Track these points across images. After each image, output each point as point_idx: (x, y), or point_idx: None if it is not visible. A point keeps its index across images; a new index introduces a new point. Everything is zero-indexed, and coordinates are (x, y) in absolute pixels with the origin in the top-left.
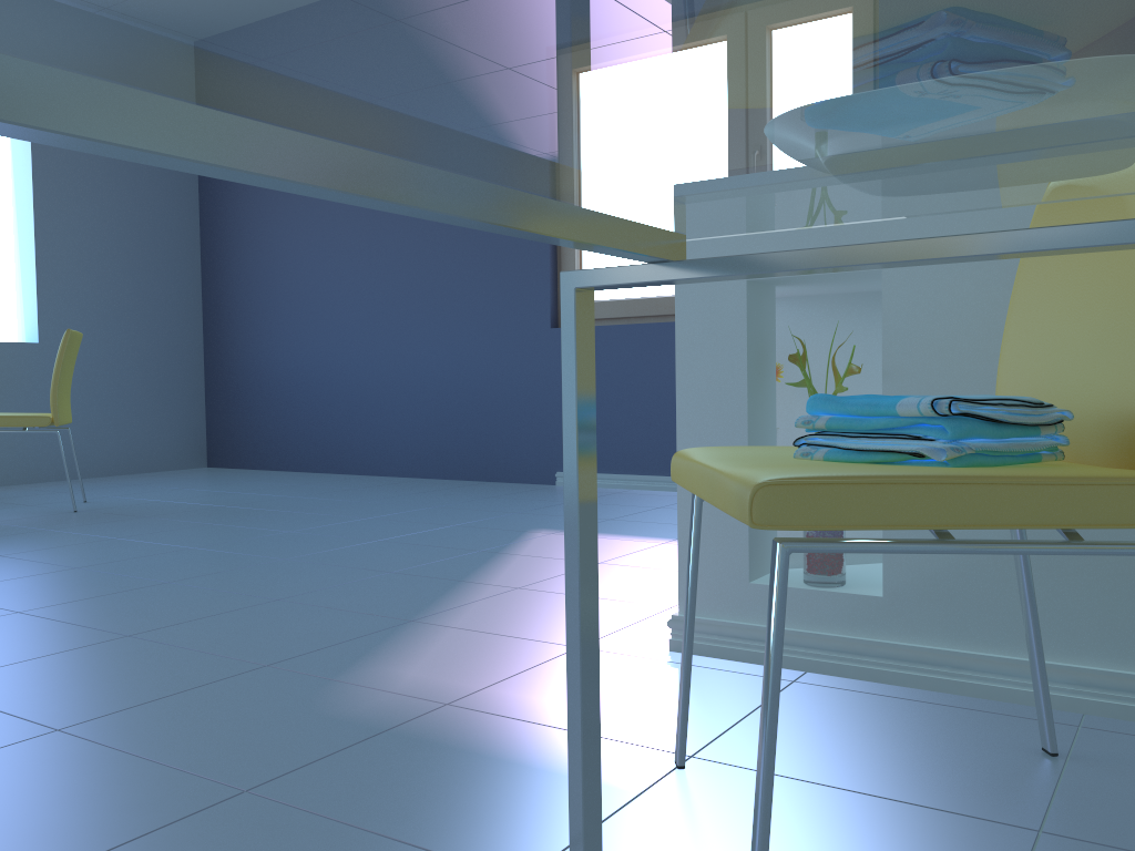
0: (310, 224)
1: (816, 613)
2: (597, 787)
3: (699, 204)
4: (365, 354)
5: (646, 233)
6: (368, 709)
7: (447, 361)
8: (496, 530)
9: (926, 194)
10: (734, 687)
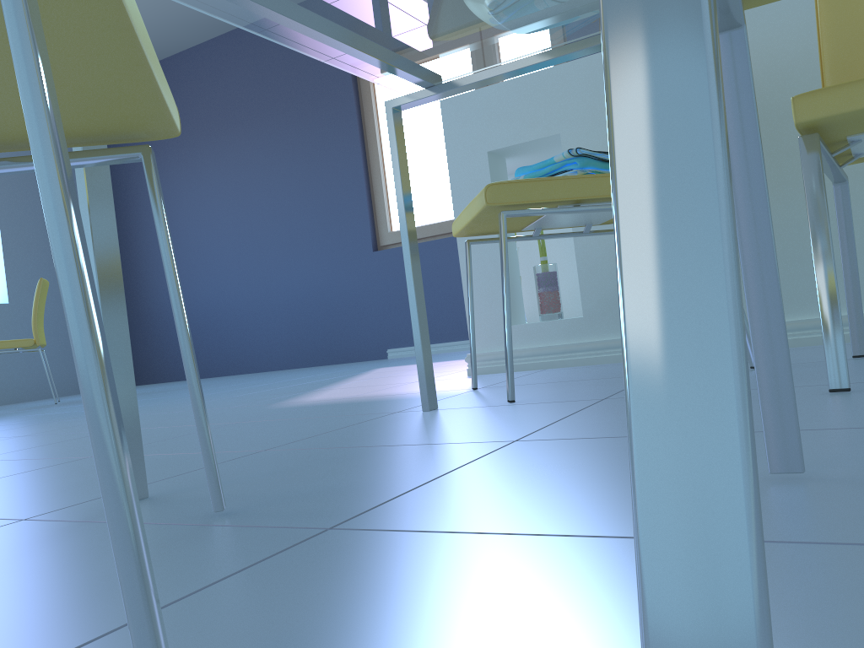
0: (196, 203)
1: (548, 334)
2: (429, 352)
3: (443, 46)
4: (244, 288)
5: (422, 70)
6: (297, 405)
7: (303, 285)
8: (352, 371)
9: (538, 30)
10: (505, 376)
